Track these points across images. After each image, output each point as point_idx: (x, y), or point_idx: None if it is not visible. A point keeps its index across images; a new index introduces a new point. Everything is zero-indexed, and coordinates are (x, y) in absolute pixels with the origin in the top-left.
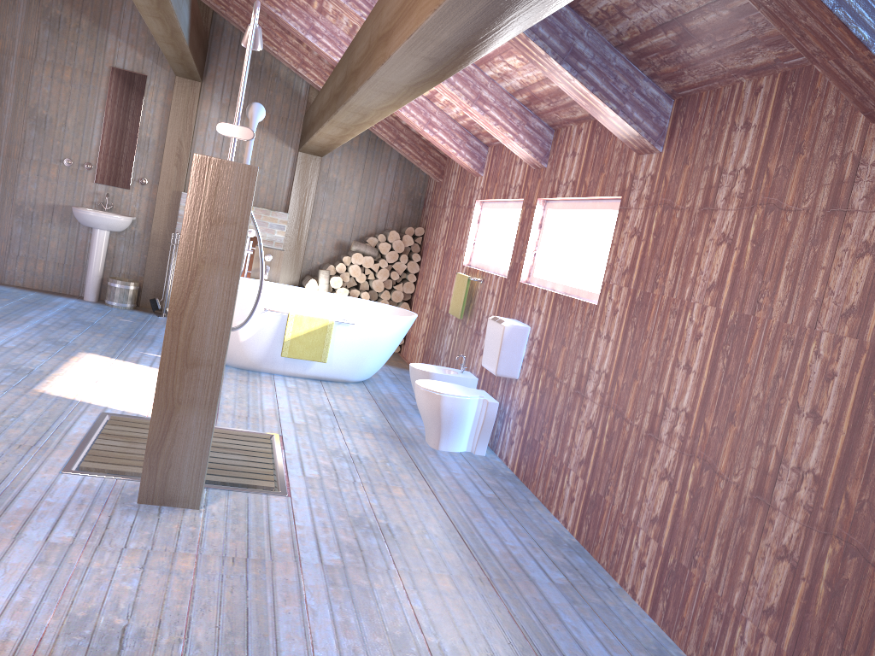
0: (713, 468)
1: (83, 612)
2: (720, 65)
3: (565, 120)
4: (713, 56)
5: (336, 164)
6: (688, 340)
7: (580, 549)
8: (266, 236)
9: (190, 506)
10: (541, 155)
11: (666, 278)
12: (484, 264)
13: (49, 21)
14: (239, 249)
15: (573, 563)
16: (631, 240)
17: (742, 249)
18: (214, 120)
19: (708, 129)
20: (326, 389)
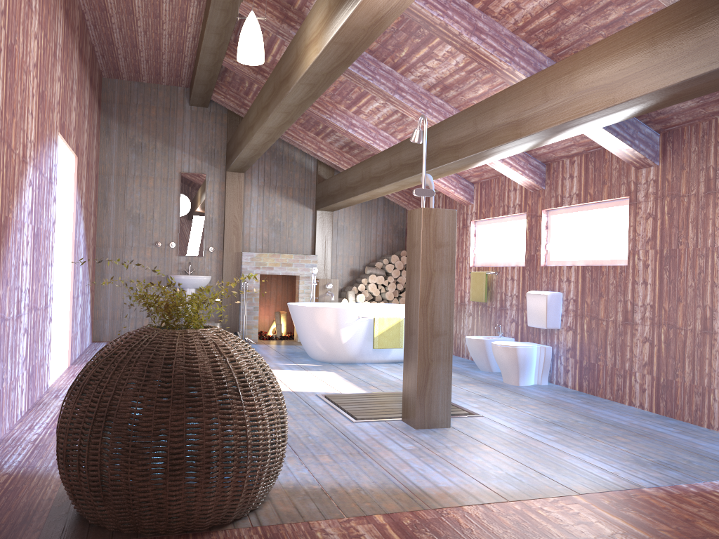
0: None
1: (477, 470)
2: (703, 110)
3: (558, 157)
4: (698, 107)
5: (342, 215)
6: None
7: (664, 417)
8: (304, 273)
9: (445, 426)
10: (540, 181)
11: (687, 238)
12: (490, 262)
13: (134, 147)
14: (453, 260)
15: (670, 423)
16: (648, 220)
17: None
18: (255, 198)
19: (696, 147)
20: None
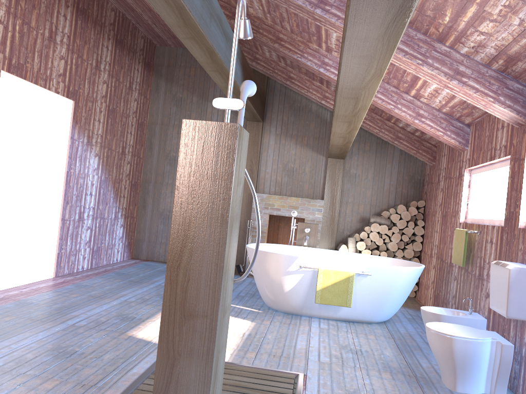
0: None
1: None
2: None
3: None
4: None
5: (354, 163)
6: None
7: None
8: (309, 217)
9: None
10: (523, 111)
11: None
12: (478, 219)
13: (175, 101)
14: (226, 202)
15: None
16: None
17: None
18: (271, 145)
19: None
20: (352, 329)
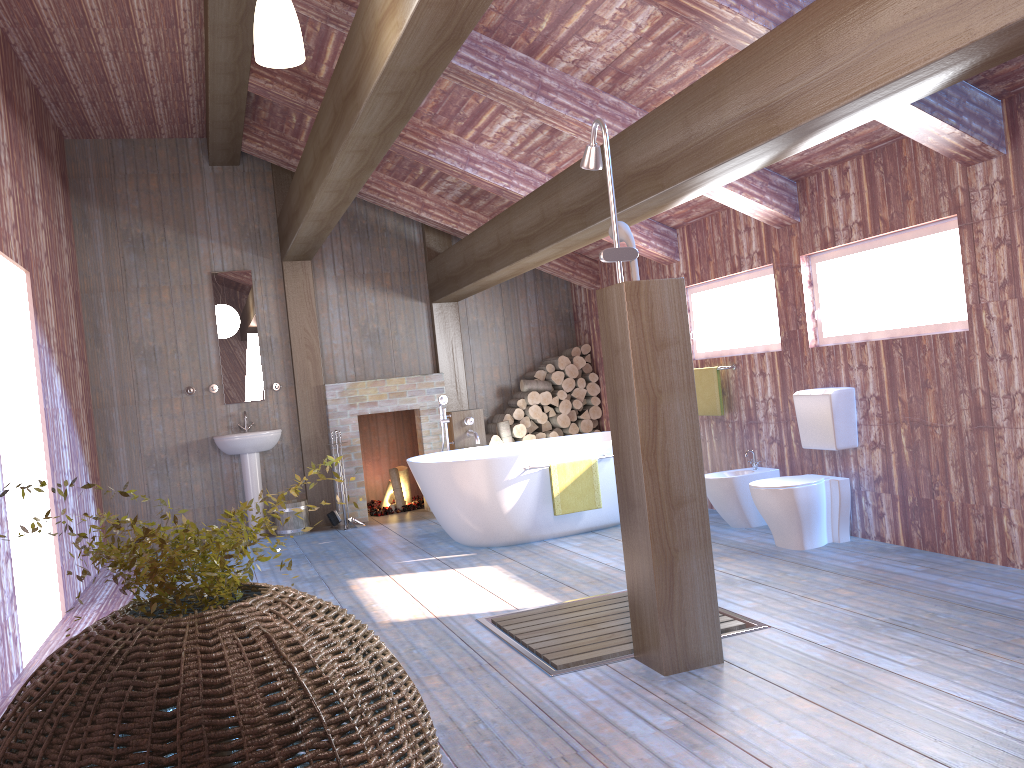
0: None
1: None
2: None
3: (818, 166)
4: None
5: (472, 305)
6: None
7: None
8: (426, 404)
9: (714, 662)
10: (791, 210)
11: None
12: (721, 350)
13: (131, 243)
14: (689, 368)
15: None
16: (998, 251)
17: None
18: (333, 297)
19: None
20: (611, 536)
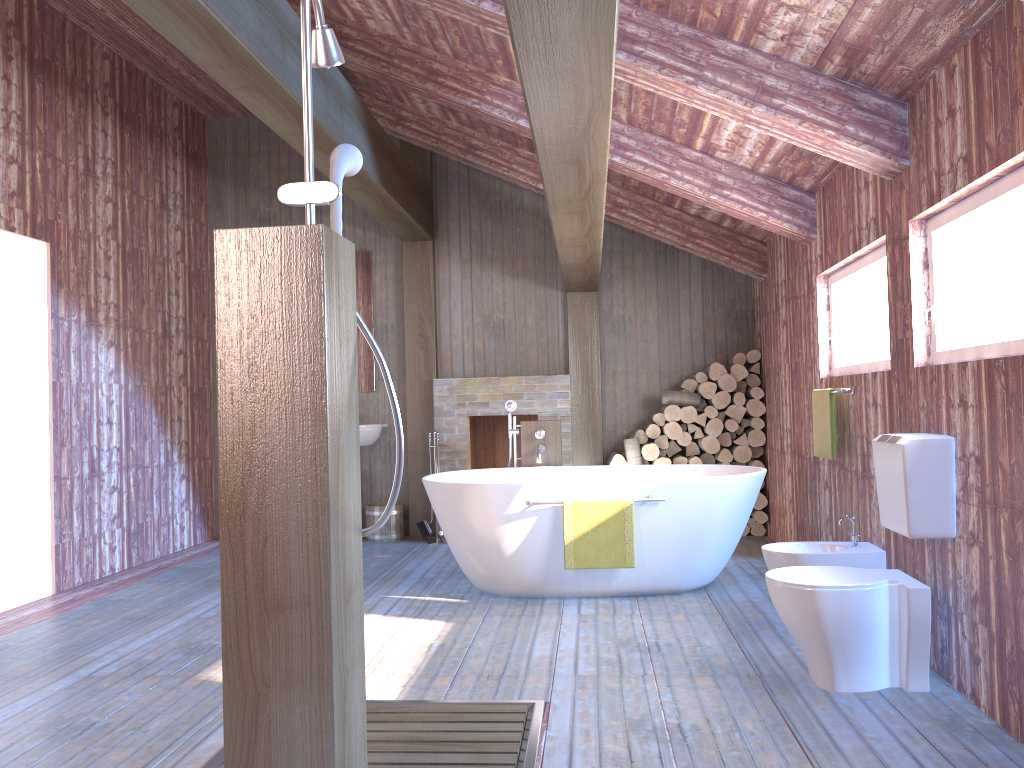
0: None
1: None
2: None
3: (919, 70)
4: None
5: (619, 296)
6: None
7: None
8: (546, 410)
9: None
10: (894, 147)
11: None
12: (851, 366)
13: (259, 222)
14: (318, 379)
15: None
16: None
17: None
18: (456, 282)
19: None
20: (643, 608)
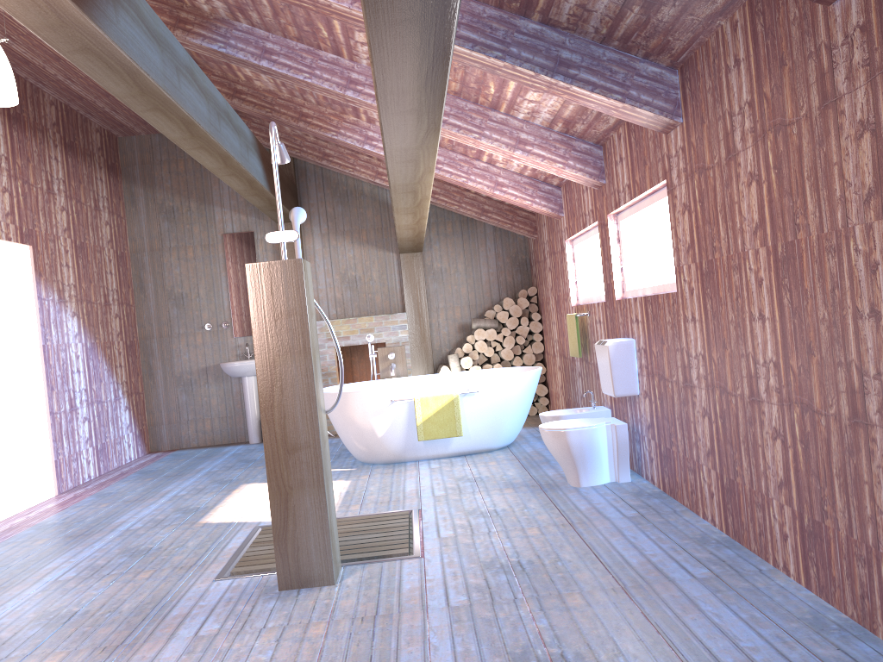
0: (810, 408)
1: None
2: (694, 18)
3: (604, 132)
4: (682, 13)
5: (437, 254)
6: (754, 289)
7: (730, 542)
8: (391, 339)
9: (326, 584)
10: (596, 173)
11: (720, 239)
12: (588, 298)
13: (165, 214)
14: (305, 335)
15: (721, 556)
16: (684, 216)
17: (769, 180)
18: (319, 251)
19: (710, 82)
20: (470, 461)
